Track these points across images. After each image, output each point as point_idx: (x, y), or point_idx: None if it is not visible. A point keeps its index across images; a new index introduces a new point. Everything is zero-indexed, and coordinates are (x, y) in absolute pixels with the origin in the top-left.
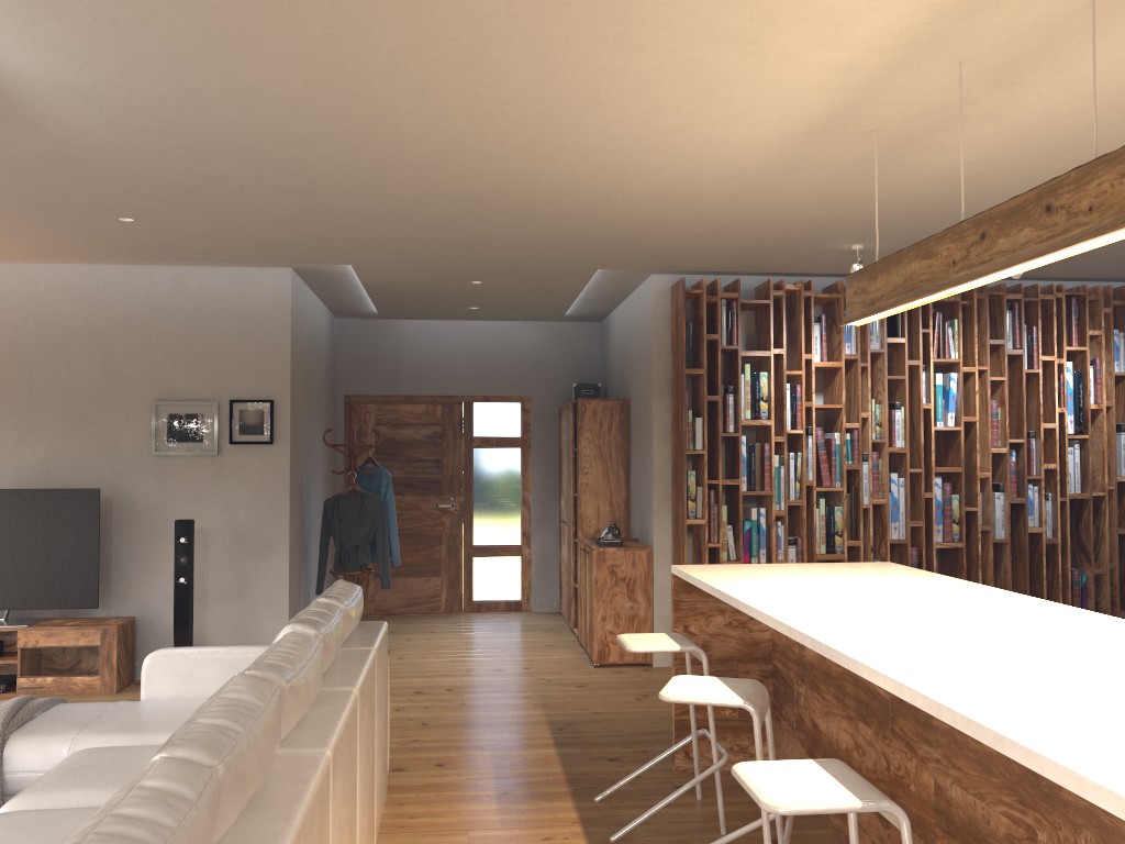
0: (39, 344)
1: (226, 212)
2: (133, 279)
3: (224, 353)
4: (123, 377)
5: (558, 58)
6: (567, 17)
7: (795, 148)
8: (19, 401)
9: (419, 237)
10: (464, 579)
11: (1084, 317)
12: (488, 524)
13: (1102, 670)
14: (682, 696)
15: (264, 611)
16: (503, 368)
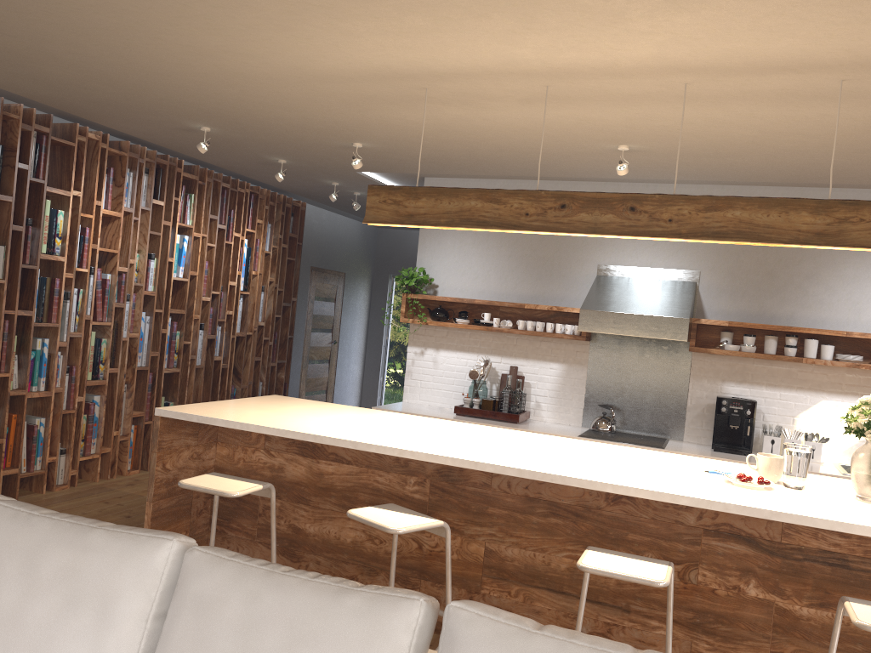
0: None
1: None
2: None
3: None
4: None
5: None
6: None
7: (363, 75)
8: None
9: None
10: None
11: (256, 209)
12: None
13: (655, 468)
14: (408, 526)
15: None
16: None
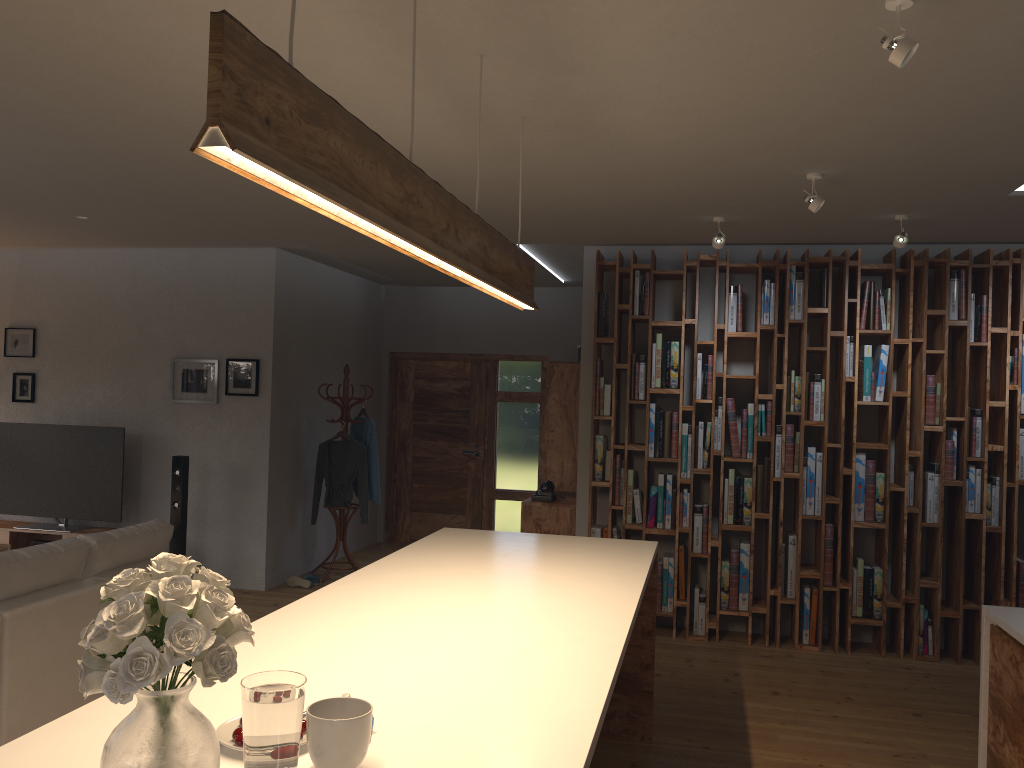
0: (96, 312)
1: (137, 210)
2: (161, 260)
3: (224, 319)
4: (152, 339)
5: (143, 83)
6: (87, 52)
7: (483, 138)
8: (82, 356)
9: (313, 223)
10: (485, 519)
11: None
12: (508, 471)
13: (371, 682)
14: None
15: (247, 535)
16: (524, 330)
